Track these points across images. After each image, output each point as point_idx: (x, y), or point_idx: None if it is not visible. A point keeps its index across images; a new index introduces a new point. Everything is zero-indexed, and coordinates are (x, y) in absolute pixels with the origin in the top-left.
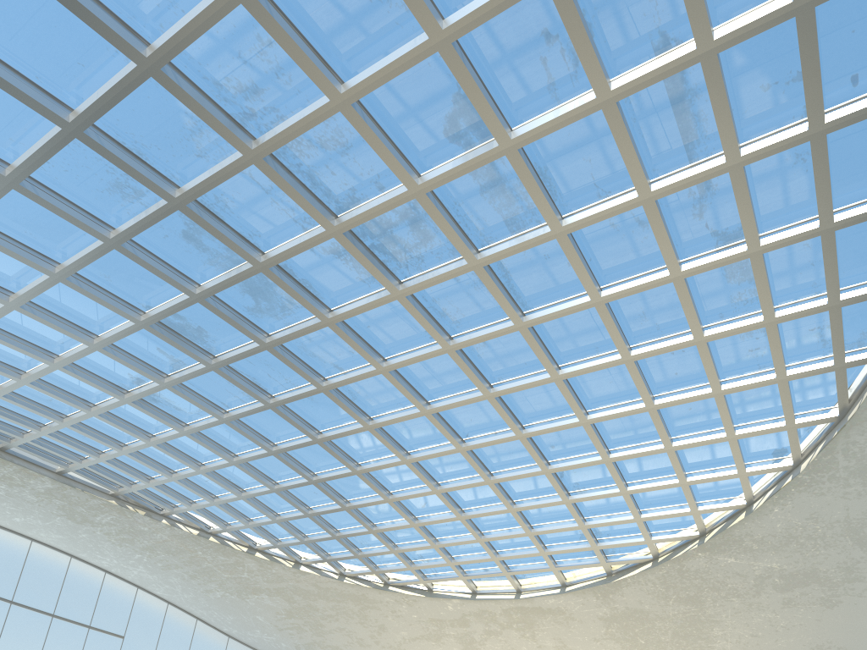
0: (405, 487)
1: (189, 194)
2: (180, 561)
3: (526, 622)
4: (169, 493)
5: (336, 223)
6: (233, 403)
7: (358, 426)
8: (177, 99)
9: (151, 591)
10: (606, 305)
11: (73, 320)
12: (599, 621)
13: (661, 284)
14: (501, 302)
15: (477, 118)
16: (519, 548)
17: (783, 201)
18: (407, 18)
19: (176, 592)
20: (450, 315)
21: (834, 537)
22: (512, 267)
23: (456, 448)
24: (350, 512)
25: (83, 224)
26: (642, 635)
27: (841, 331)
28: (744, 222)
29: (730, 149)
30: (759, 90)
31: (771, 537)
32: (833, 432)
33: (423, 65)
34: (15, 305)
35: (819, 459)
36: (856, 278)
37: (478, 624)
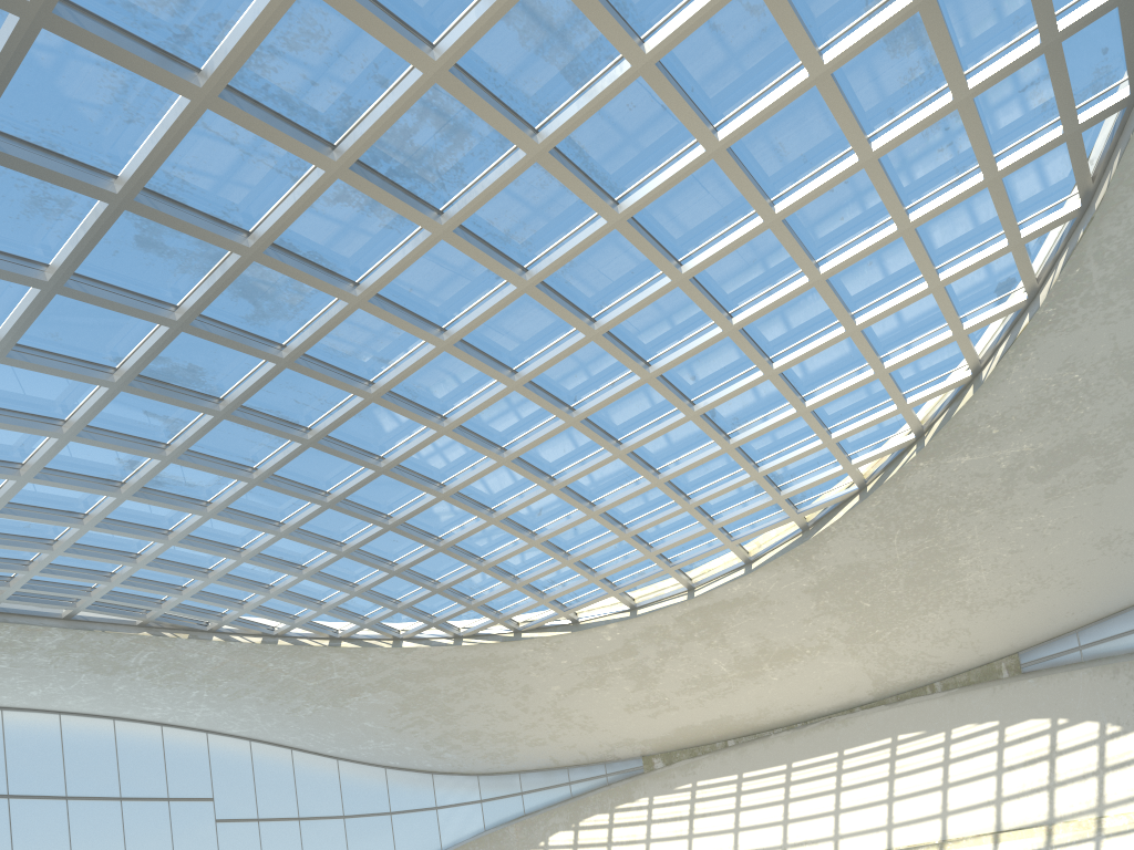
0: (510, 495)
1: (133, 182)
2: (250, 683)
3: (710, 626)
4: (211, 599)
5: (337, 156)
6: (259, 454)
7: (430, 433)
8: (81, 48)
9: (225, 731)
10: (728, 150)
11: (27, 409)
12: (806, 595)
13: (800, 94)
14: (584, 195)
15: None
16: (678, 531)
17: None
18: None
19: (256, 724)
20: (517, 236)
21: (1101, 382)
22: (587, 137)
23: (566, 422)
24: (448, 552)
25: (8, 273)
26: (865, 596)
27: (1066, 79)
28: None
29: None
30: None
31: (1015, 409)
32: (1077, 234)
33: None
34: None
35: (1063, 278)
36: None
37: (649, 647)
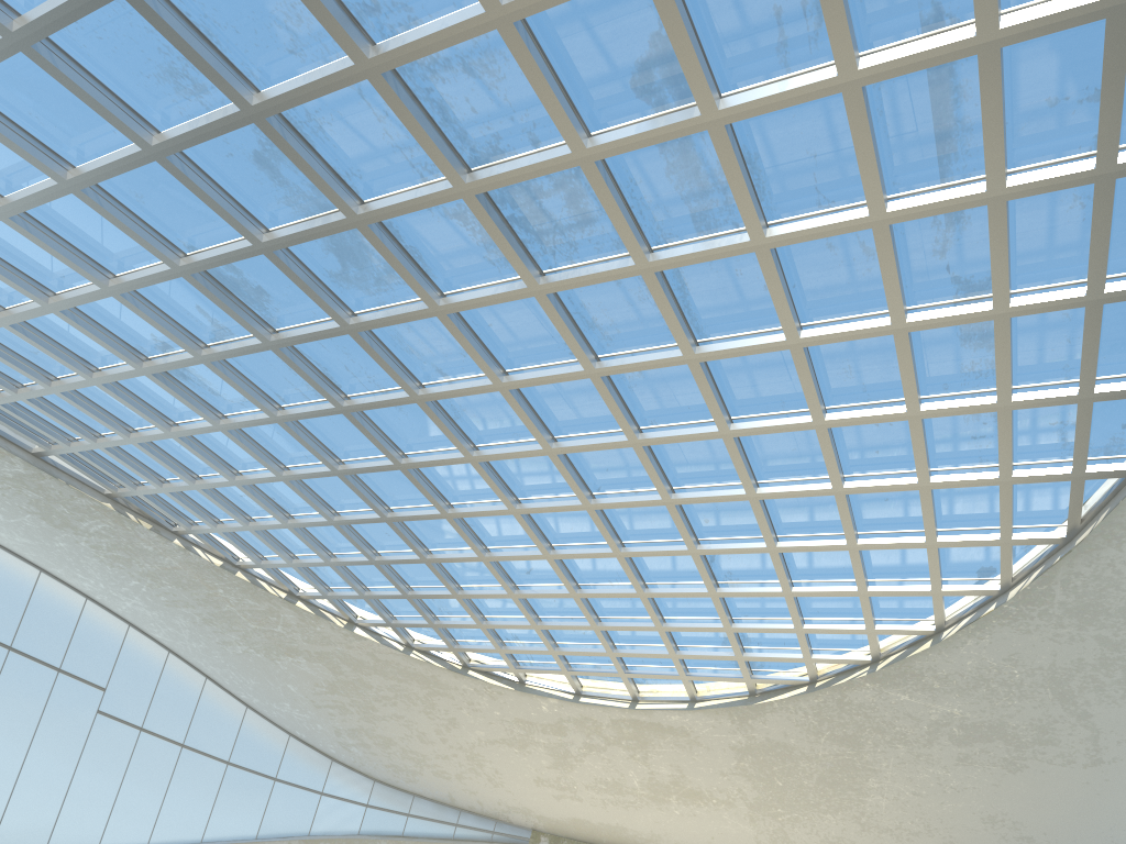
0: (508, 544)
1: (271, 104)
2: (193, 598)
3: (638, 740)
4: (188, 504)
5: (468, 179)
6: (292, 397)
7: (458, 455)
8: None
9: (148, 632)
10: (805, 349)
11: (82, 248)
12: (731, 751)
13: (878, 335)
14: (671, 323)
15: (677, 71)
16: (643, 645)
17: (1048, 254)
18: None
19: (182, 639)
20: (601, 328)
21: (1033, 686)
22: (692, 278)
23: (583, 505)
24: (431, 567)
25: (116, 119)
26: (780, 775)
27: (1087, 432)
28: (995, 273)
29: (994, 175)
30: (1043, 103)
31: (958, 675)
32: (1055, 558)
33: None
34: (3, 214)
35: (1032, 588)
36: (1118, 367)
37: (578, 734)
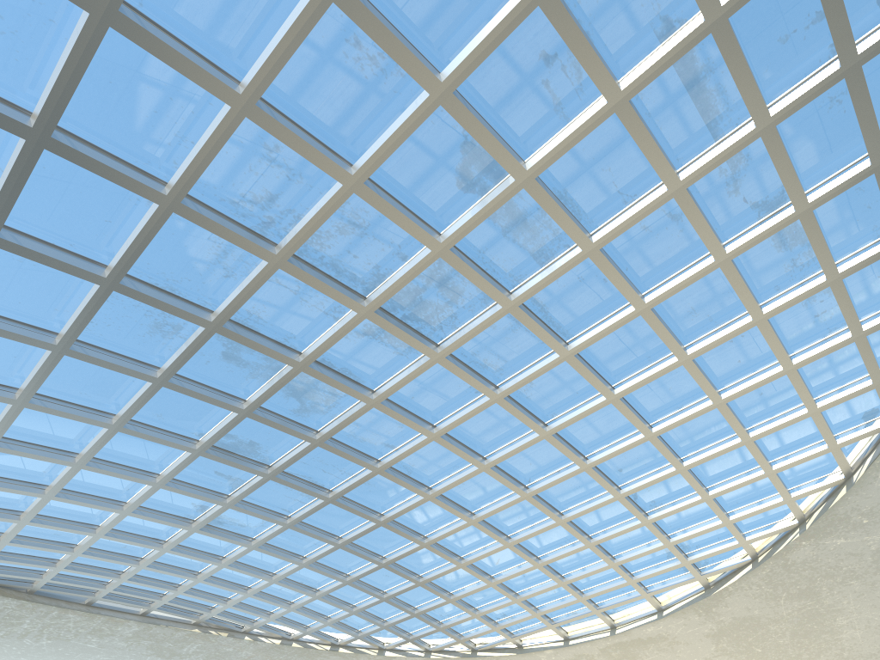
0: (476, 548)
1: (223, 314)
2: None
3: (627, 657)
4: (247, 609)
5: (366, 303)
6: (293, 506)
7: (419, 498)
8: (199, 228)
9: None
10: (652, 310)
11: (134, 465)
12: (707, 639)
13: (708, 273)
14: (543, 337)
15: (487, 160)
16: (604, 583)
17: (824, 151)
18: (404, 83)
19: None
20: (492, 364)
21: None
22: (547, 299)
23: (521, 496)
24: (425, 586)
25: (131, 371)
26: (757, 643)
27: None
28: (787, 183)
29: (758, 112)
30: (777, 44)
31: None
32: None
33: (427, 124)
34: (81, 464)
35: None
36: None
37: None
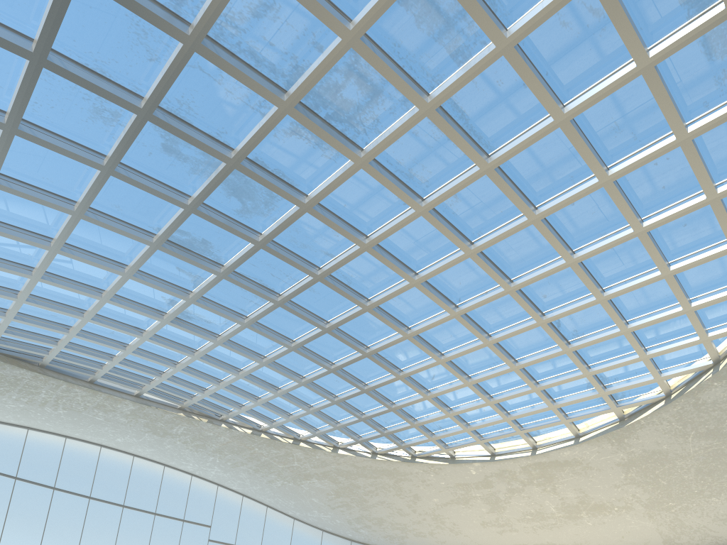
0: (413, 362)
1: (151, 101)
2: (244, 458)
3: (545, 477)
4: (221, 400)
5: (286, 97)
6: (250, 308)
7: (358, 309)
8: (114, 2)
9: (228, 487)
10: (572, 122)
11: (105, 255)
12: (617, 467)
13: (629, 81)
14: (462, 146)
15: None
16: (529, 406)
17: None
18: None
19: (247, 486)
20: (417, 175)
21: None
22: (467, 104)
23: (451, 315)
24: (369, 394)
25: (79, 156)
26: (663, 476)
27: None
28: None
29: None
30: None
31: None
32: None
33: None
34: (56, 248)
35: None
36: None
37: (501, 483)
